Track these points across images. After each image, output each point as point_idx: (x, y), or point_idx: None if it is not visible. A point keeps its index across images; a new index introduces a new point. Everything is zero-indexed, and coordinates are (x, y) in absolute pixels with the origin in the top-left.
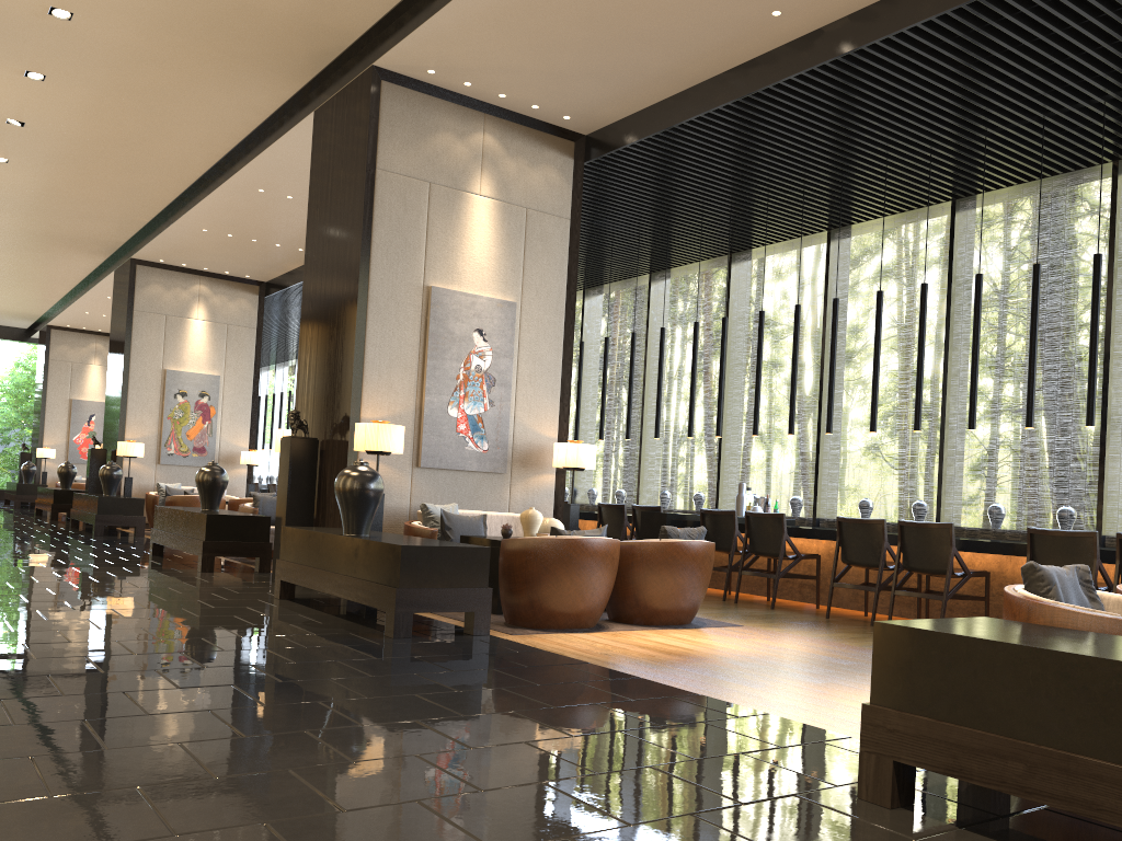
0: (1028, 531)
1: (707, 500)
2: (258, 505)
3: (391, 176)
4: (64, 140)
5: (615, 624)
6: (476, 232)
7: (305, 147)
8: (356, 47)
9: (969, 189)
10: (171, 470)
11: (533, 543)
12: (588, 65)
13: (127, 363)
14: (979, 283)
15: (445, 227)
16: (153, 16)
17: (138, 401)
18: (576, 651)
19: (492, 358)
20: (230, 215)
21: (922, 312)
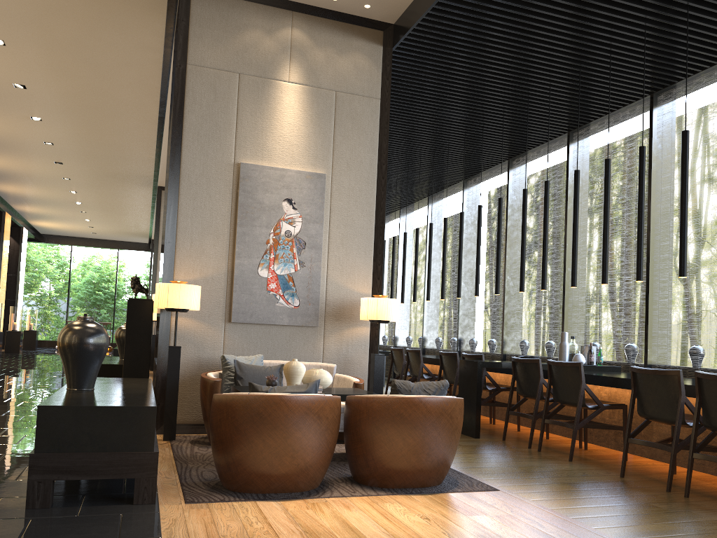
0: None
1: (555, 348)
2: None
3: (201, 70)
4: (57, 97)
5: (343, 486)
6: (285, 114)
7: None
8: None
9: None
10: None
11: (225, 400)
12: None
13: (156, 257)
14: None
15: (254, 111)
16: None
17: None
18: None
19: (302, 224)
20: None
21: None
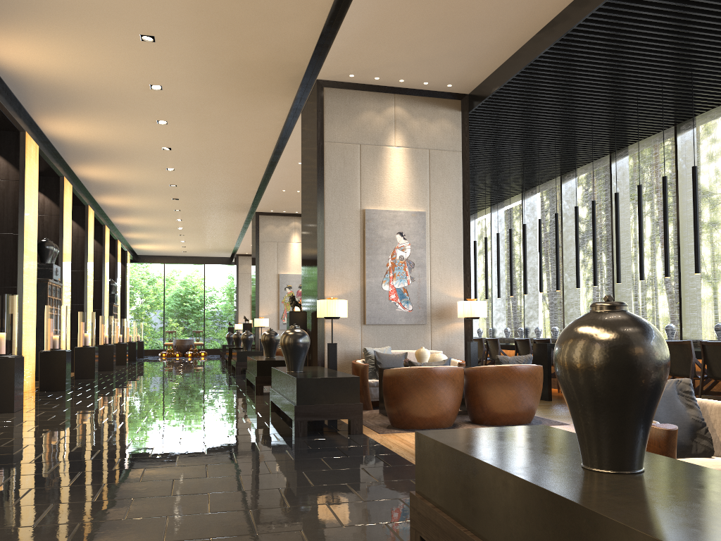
0: None
1: None
2: None
3: (334, 145)
4: (193, 153)
5: (468, 425)
6: (393, 170)
7: None
8: (309, 70)
9: None
10: None
11: (395, 372)
12: (443, 50)
13: (257, 272)
14: None
15: (372, 170)
16: (199, 78)
17: (265, 294)
18: (405, 445)
19: (410, 250)
20: (292, 179)
21: None
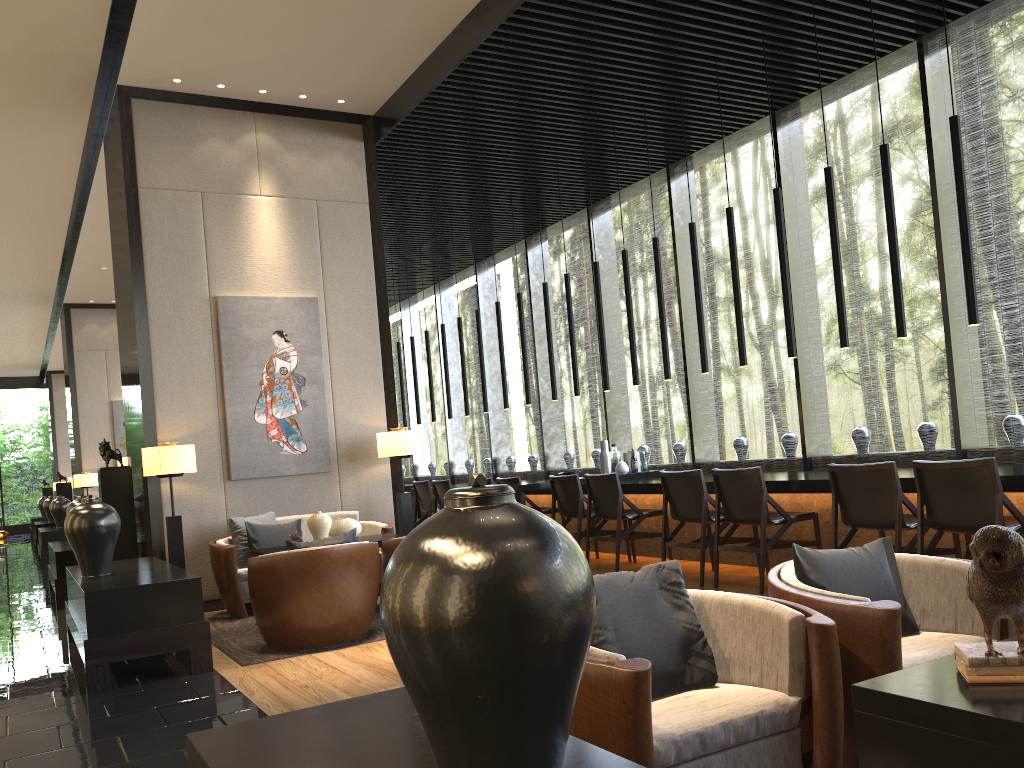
0: (829, 469)
1: None
2: None
3: (156, 193)
4: None
5: None
6: (261, 234)
7: None
8: (105, 70)
9: (782, 99)
10: None
11: (265, 562)
12: (320, 43)
13: (74, 400)
14: (776, 198)
15: (225, 234)
16: None
17: (90, 434)
18: (279, 684)
19: (298, 358)
20: None
21: (730, 239)
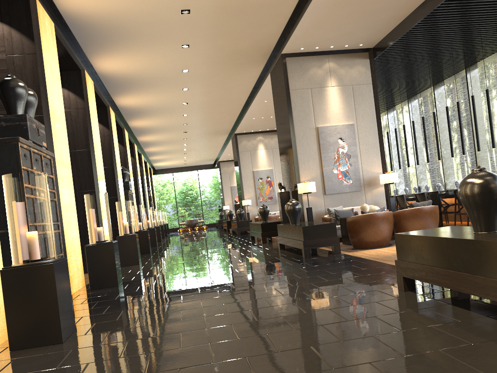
0: None
1: None
2: None
3: (295, 91)
4: (200, 104)
5: None
6: (332, 101)
7: None
8: (275, 48)
9: None
10: None
11: (354, 218)
12: (357, 27)
13: (240, 171)
14: None
15: (319, 103)
16: (210, 62)
17: (246, 184)
18: (367, 255)
19: (347, 147)
20: (259, 111)
21: None
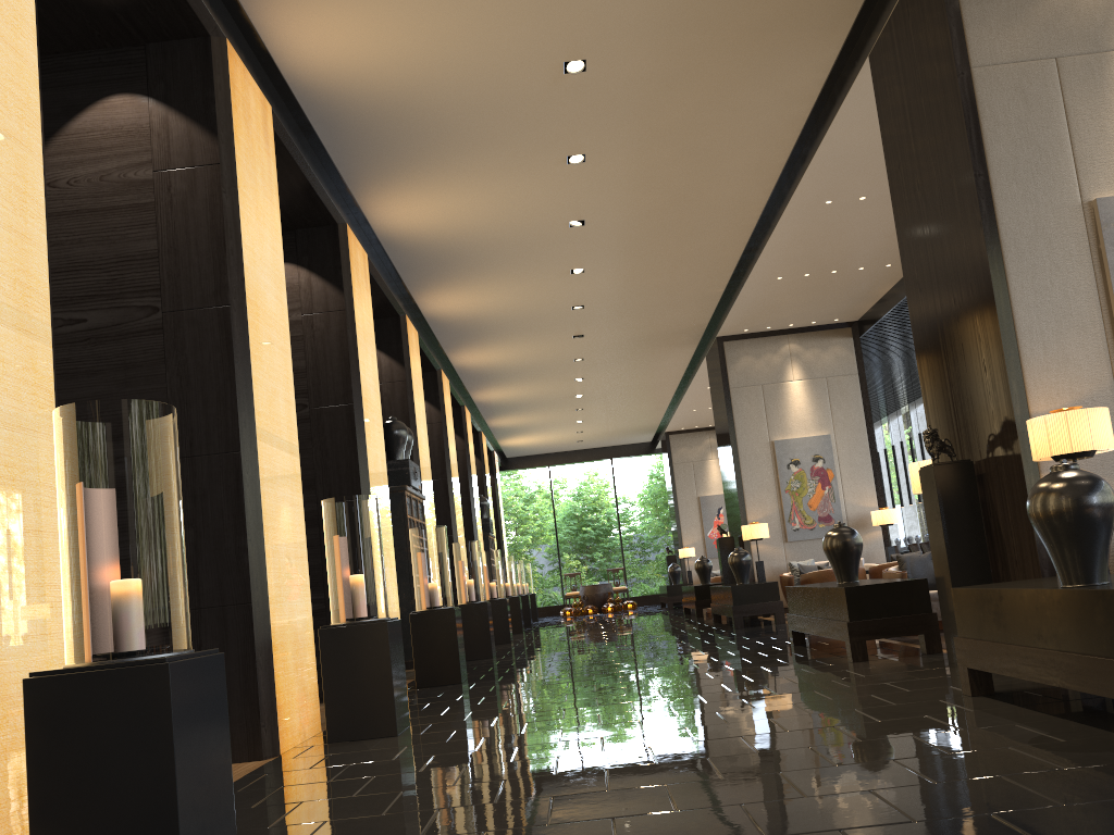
0: None
1: None
2: (904, 567)
3: (995, 70)
4: (622, 226)
5: None
6: None
7: (866, 117)
8: None
9: None
10: (800, 546)
11: None
12: None
13: (734, 443)
14: None
15: (1095, 110)
16: (661, 19)
17: (752, 480)
18: None
19: None
20: (801, 248)
21: None
